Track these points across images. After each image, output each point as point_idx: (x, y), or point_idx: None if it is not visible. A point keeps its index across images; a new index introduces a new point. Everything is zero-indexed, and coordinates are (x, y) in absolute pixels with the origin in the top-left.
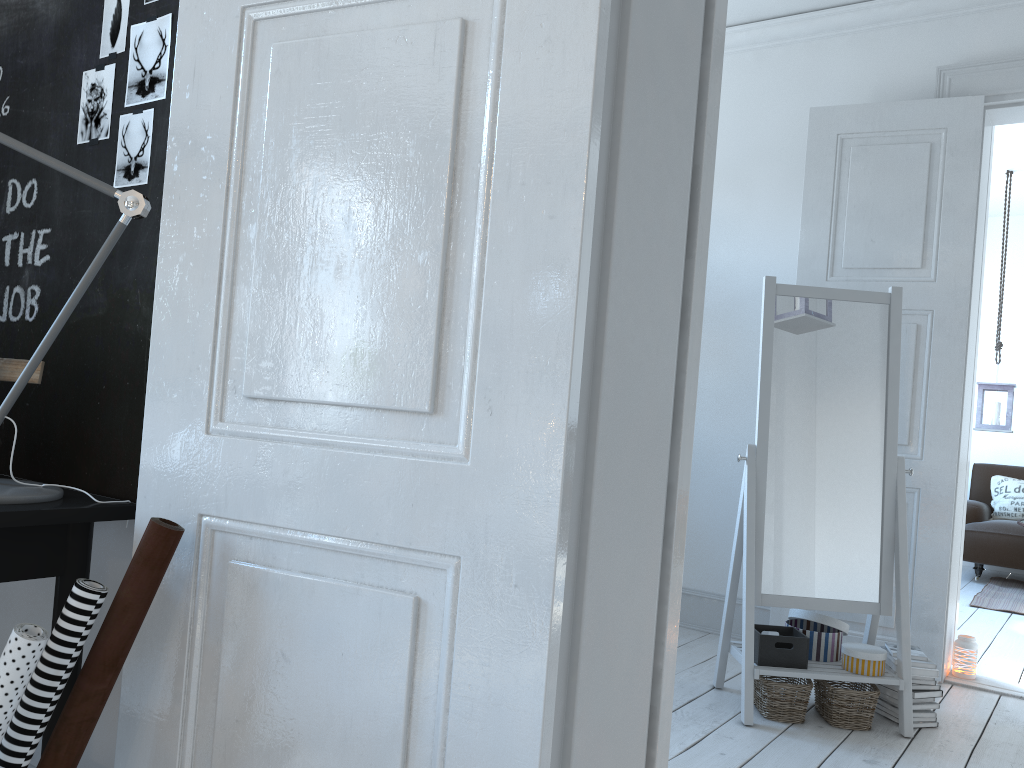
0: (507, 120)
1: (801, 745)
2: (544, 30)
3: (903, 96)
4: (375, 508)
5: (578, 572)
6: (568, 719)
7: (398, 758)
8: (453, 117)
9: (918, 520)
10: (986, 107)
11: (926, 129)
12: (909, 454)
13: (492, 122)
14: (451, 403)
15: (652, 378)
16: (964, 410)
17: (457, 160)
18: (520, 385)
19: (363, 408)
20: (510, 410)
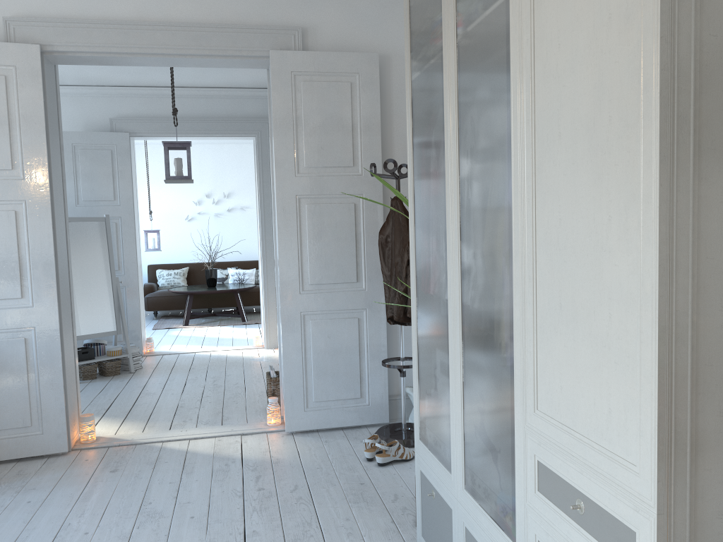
0: (31, 234)
1: (98, 383)
2: (38, 215)
3: (97, 127)
4: (9, 321)
5: (60, 325)
6: (63, 355)
7: (26, 372)
8: (16, 233)
9: (126, 298)
10: (130, 136)
11: (109, 144)
12: (120, 273)
13: (27, 234)
14: (26, 295)
15: (66, 281)
16: (137, 253)
17: (19, 242)
18: (44, 289)
19: (1, 299)
20: (43, 295)
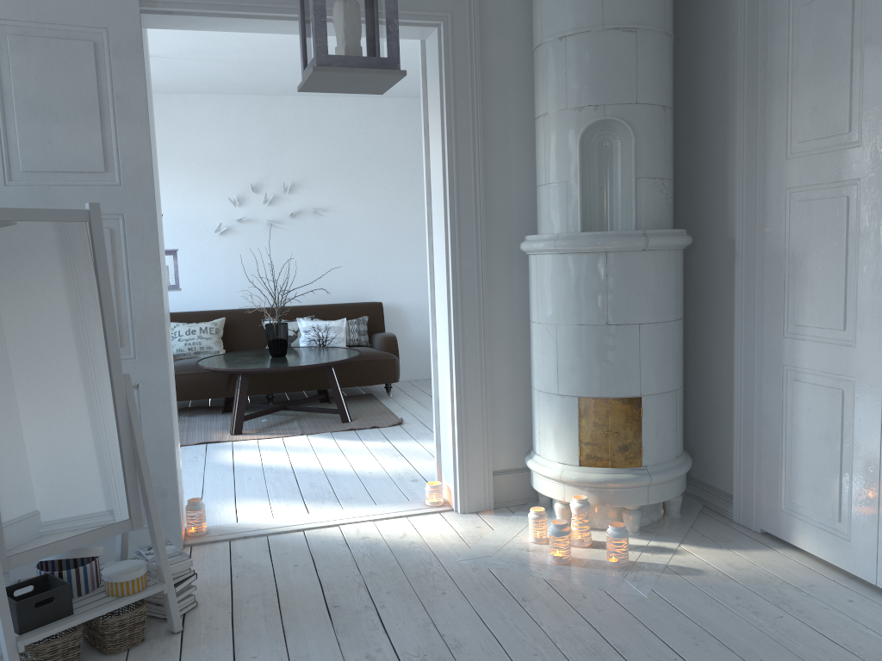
0: None
1: None
2: None
3: None
4: None
5: None
6: None
7: None
8: None
9: (142, 415)
10: (141, 11)
11: (87, 26)
12: (123, 355)
13: None
14: None
15: None
16: (165, 305)
17: None
18: None
19: None
20: None
